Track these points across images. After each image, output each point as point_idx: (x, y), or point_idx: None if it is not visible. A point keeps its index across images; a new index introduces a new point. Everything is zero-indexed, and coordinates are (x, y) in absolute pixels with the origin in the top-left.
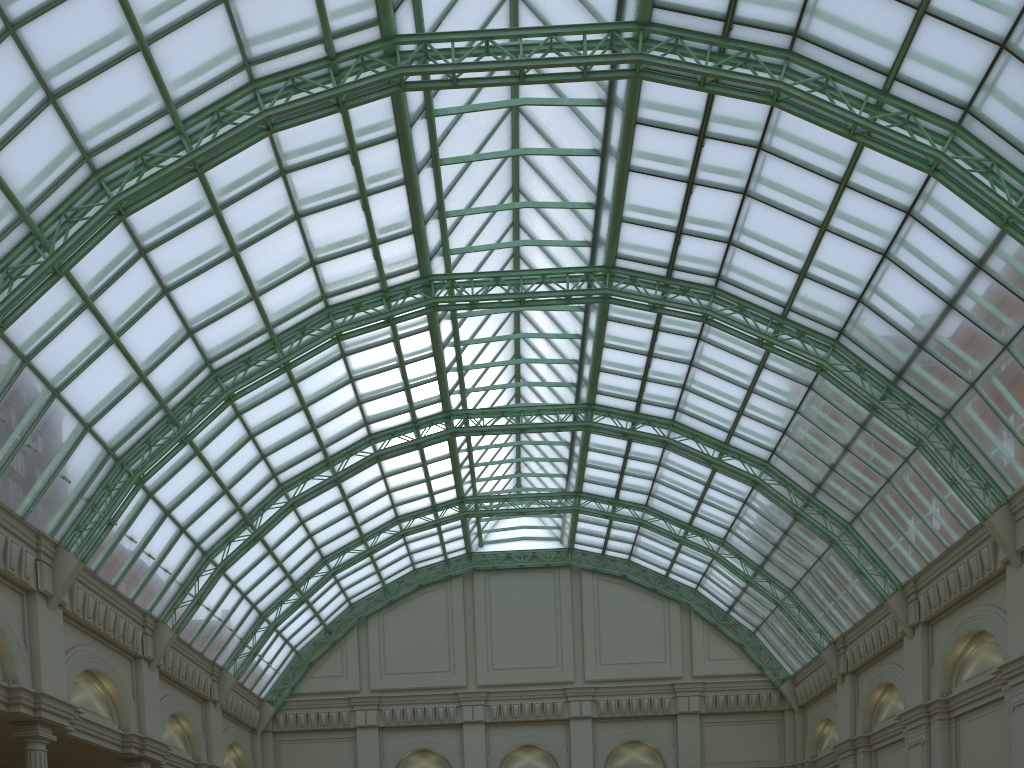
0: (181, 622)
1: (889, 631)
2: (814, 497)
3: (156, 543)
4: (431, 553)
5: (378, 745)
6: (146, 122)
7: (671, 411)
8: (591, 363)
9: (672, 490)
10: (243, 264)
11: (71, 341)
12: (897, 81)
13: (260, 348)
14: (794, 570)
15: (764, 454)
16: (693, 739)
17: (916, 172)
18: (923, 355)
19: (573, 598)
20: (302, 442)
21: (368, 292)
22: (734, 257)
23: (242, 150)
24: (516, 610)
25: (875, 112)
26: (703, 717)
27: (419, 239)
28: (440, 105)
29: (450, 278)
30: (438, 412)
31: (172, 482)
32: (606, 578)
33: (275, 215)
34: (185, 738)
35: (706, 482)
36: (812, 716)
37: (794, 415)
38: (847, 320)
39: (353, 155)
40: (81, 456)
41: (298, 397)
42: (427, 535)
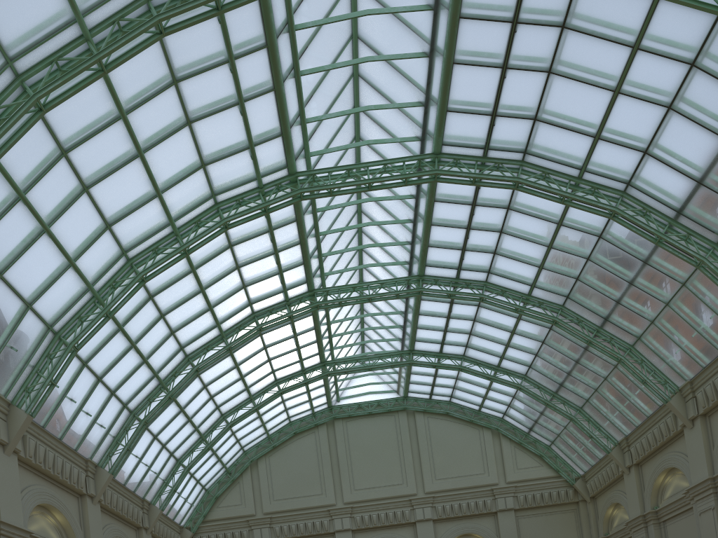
0: (115, 465)
1: (670, 426)
2: (602, 328)
3: (92, 403)
4: (302, 408)
5: None
6: (58, 30)
7: (485, 274)
8: (422, 240)
9: (484, 340)
10: (147, 163)
11: (9, 229)
12: None
13: (165, 239)
14: (584, 391)
15: (560, 299)
16: (511, 529)
17: (702, 24)
18: (702, 190)
19: (410, 433)
20: (202, 320)
21: (248, 189)
22: (539, 131)
23: (140, 51)
24: (368, 445)
25: None
26: (517, 512)
27: (286, 140)
28: (299, 22)
29: (312, 173)
30: (304, 291)
31: (102, 353)
32: (434, 416)
33: (171, 121)
34: None
35: (512, 330)
36: (602, 503)
37: (586, 263)
38: (634, 172)
39: (231, 63)
40: (25, 330)
41: (197, 281)
42: (299, 394)
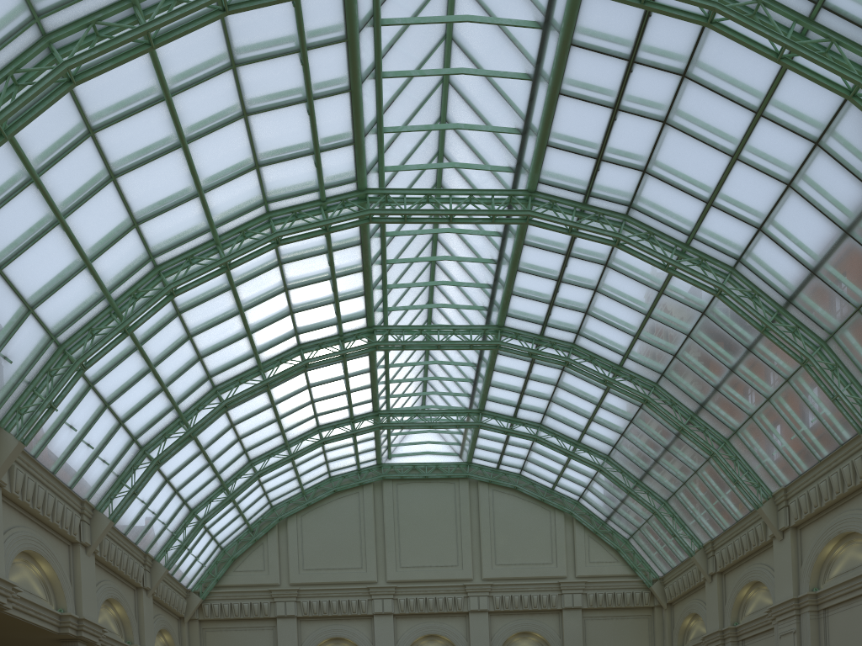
0: (118, 511)
1: (759, 535)
2: (697, 416)
3: (95, 433)
4: (346, 462)
5: (296, 633)
6: None
7: (573, 335)
8: (505, 286)
9: (566, 409)
10: (191, 157)
11: (15, 216)
12: (824, 9)
13: (202, 247)
14: (671, 483)
15: (654, 376)
16: (576, 631)
17: (830, 102)
18: (815, 281)
19: (471, 506)
20: (237, 346)
21: (307, 201)
22: (647, 185)
23: (197, 29)
24: (421, 515)
25: (800, 39)
26: (585, 612)
27: (359, 150)
28: (386, 16)
29: (385, 192)
30: (362, 327)
31: (112, 374)
32: (500, 489)
33: (224, 110)
34: (118, 622)
35: (598, 402)
36: (679, 612)
37: (686, 339)
38: (746, 248)
39: (303, 54)
40: (23, 338)
41: (236, 300)
42: (343, 445)
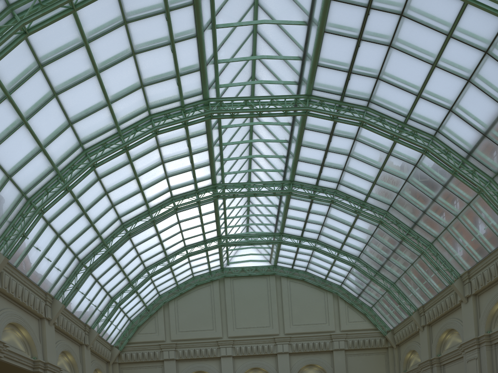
0: (67, 299)
1: (452, 301)
2: (412, 229)
3: (52, 252)
4: (202, 267)
5: (175, 369)
6: None
7: (335, 184)
8: (294, 156)
9: (332, 230)
10: (101, 81)
11: None
12: None
13: (111, 137)
14: (397, 272)
15: (385, 207)
16: (342, 363)
17: (494, 25)
18: (486, 140)
19: (277, 291)
20: (135, 198)
21: (173, 107)
22: (380, 87)
23: None
24: (247, 297)
25: None
26: (346, 351)
27: (203, 74)
28: None
29: (220, 100)
30: (209, 185)
31: (61, 216)
32: (294, 280)
33: (120, 51)
34: (70, 365)
35: (351, 225)
36: (403, 350)
37: (405, 183)
38: (442, 123)
39: (167, 13)
40: (5, 194)
41: (133, 170)
42: (200, 257)
